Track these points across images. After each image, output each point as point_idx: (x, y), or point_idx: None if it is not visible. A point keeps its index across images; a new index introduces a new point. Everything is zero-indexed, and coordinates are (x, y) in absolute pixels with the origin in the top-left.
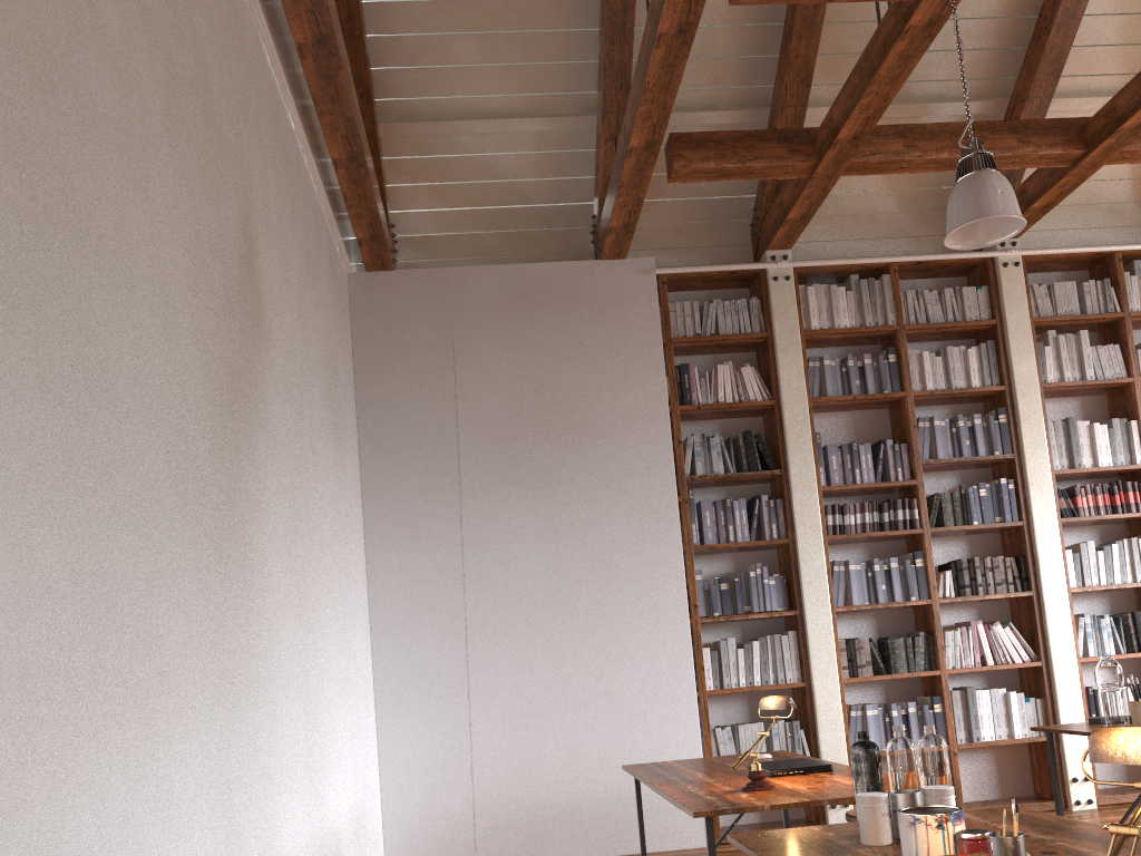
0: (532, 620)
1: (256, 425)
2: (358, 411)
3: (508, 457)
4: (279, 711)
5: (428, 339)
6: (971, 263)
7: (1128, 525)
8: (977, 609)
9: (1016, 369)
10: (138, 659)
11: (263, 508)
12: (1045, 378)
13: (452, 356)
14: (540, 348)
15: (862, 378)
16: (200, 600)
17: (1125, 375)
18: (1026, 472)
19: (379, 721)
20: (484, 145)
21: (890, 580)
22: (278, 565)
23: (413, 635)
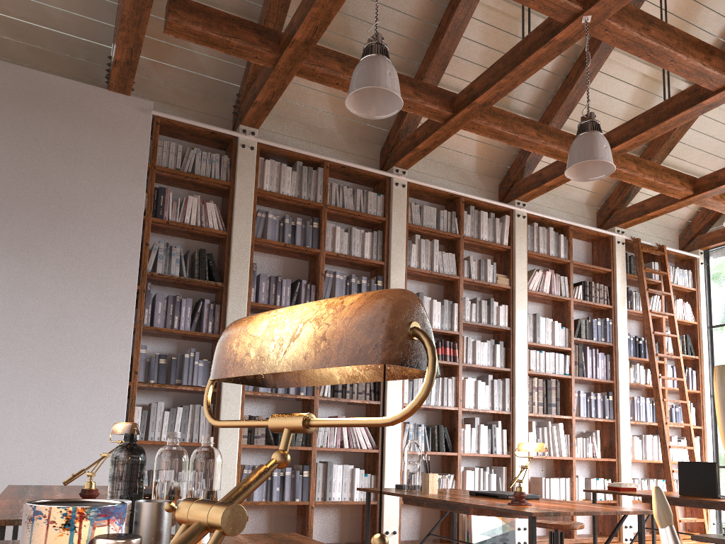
0: None
1: None
2: None
3: None
4: None
5: None
6: (376, 178)
7: (444, 370)
8: (345, 409)
9: (393, 253)
10: None
11: None
12: (410, 264)
13: None
14: (41, 141)
15: (294, 234)
16: None
17: (456, 274)
18: None
19: None
20: None
21: None
22: None
23: None
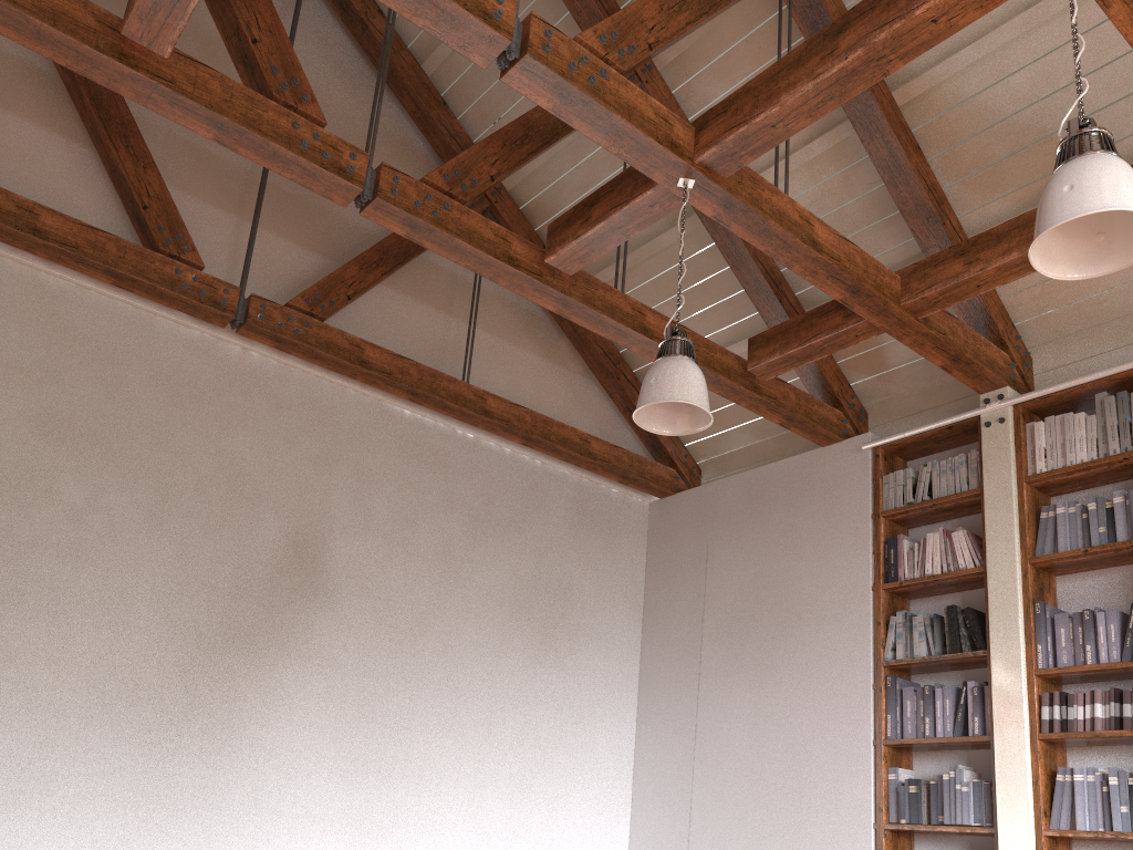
0: (737, 806)
1: (281, 654)
2: (643, 615)
3: (734, 648)
4: (270, 833)
5: (691, 547)
6: None
7: None
8: None
9: None
10: (10, 779)
11: (278, 705)
12: None
13: (705, 559)
14: (767, 542)
15: (1112, 522)
16: (118, 756)
17: None
18: None
19: None
20: None
21: None
22: (304, 740)
23: (656, 810)
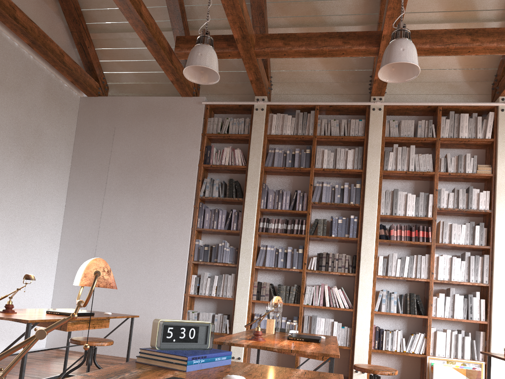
0: (122, 250)
1: None
2: (73, 154)
3: (126, 179)
4: None
5: (105, 126)
6: (360, 108)
7: (426, 249)
8: (336, 279)
9: (369, 162)
10: None
11: None
12: (386, 168)
13: (113, 134)
14: (149, 133)
15: (293, 160)
16: None
17: (432, 170)
18: (363, 213)
19: (55, 282)
20: (136, 44)
21: (287, 257)
22: None
23: (75, 249)
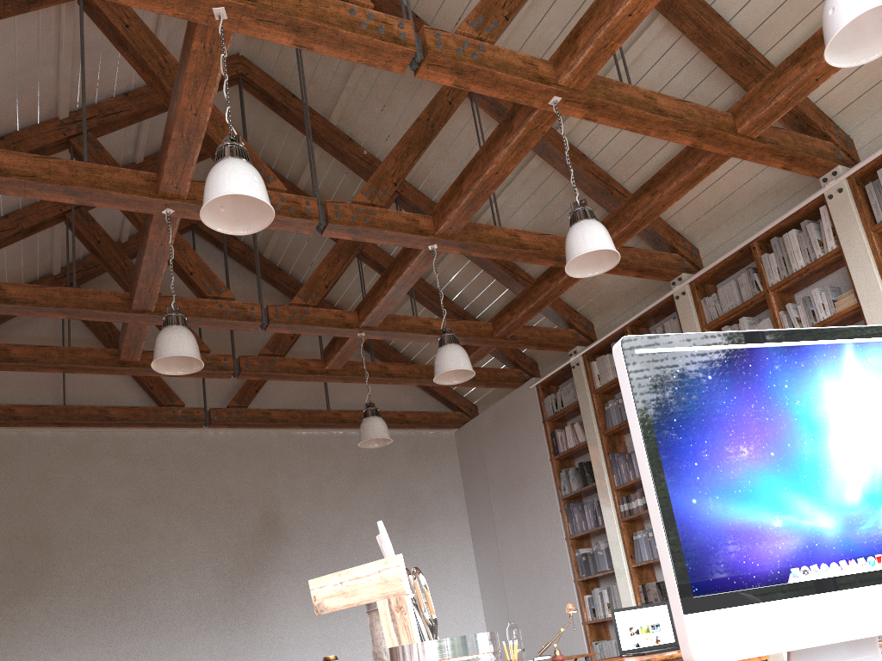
0: (522, 586)
1: (271, 571)
2: (465, 494)
3: (504, 503)
4: (288, 656)
5: (476, 453)
6: (671, 300)
7: None
8: None
9: None
10: (166, 659)
11: (276, 596)
12: None
13: (483, 458)
14: (506, 444)
15: None
16: (209, 638)
17: None
18: None
19: None
20: None
21: None
22: (293, 609)
23: (492, 597)
